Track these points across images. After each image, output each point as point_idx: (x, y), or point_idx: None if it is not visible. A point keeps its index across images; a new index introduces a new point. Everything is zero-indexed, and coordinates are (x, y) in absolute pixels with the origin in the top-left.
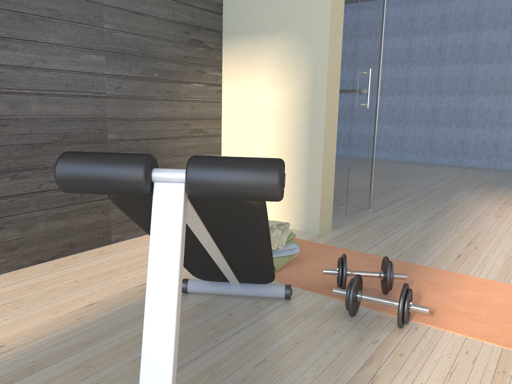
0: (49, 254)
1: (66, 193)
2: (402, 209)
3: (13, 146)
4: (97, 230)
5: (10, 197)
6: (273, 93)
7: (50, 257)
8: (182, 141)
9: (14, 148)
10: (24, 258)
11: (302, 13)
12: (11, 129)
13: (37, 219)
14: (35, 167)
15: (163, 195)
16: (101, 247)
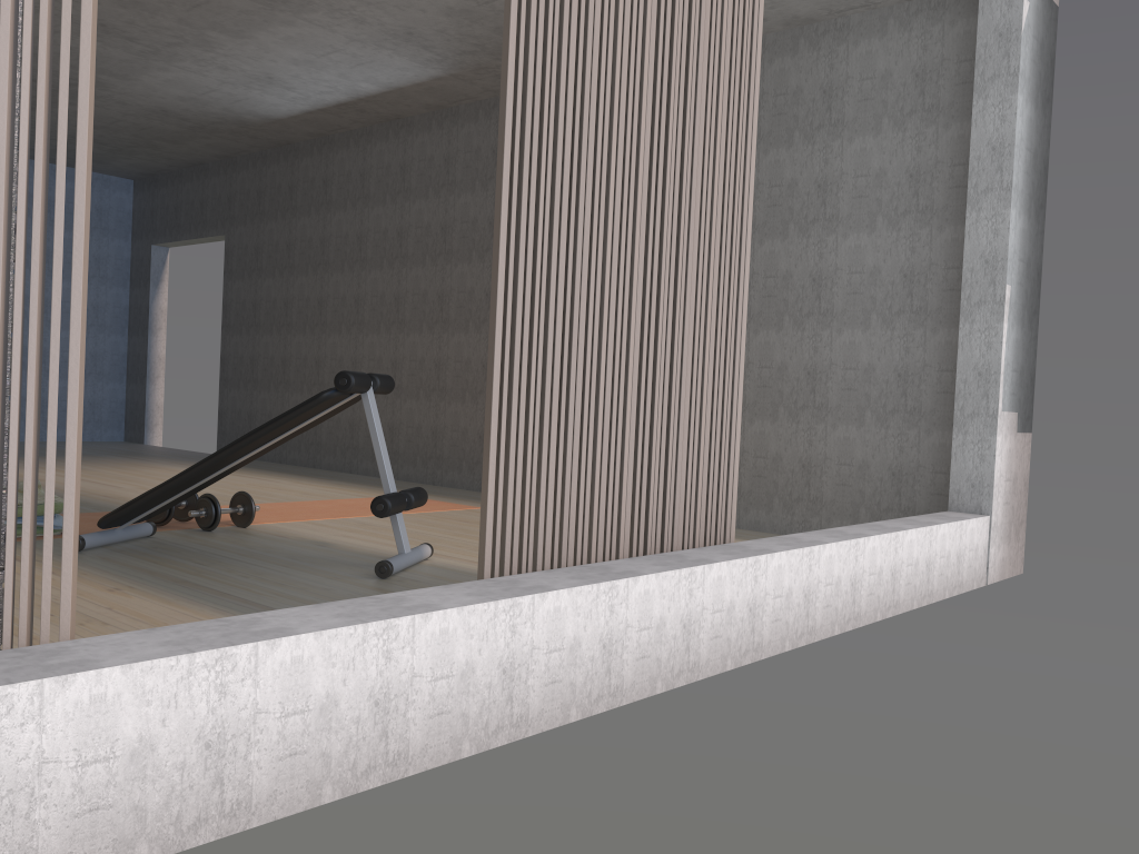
0: None
1: None
2: None
3: None
4: None
5: None
6: None
7: None
8: None
9: None
10: None
11: None
12: None
13: None
14: None
15: (370, 392)
16: None
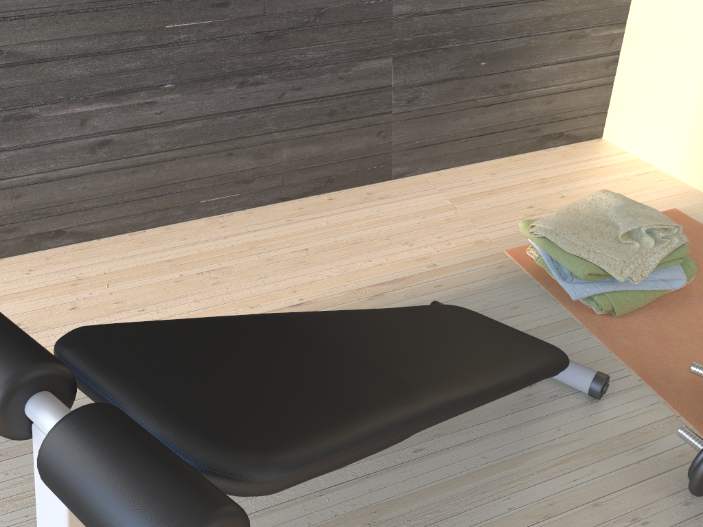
0: (296, 190)
1: (321, 106)
2: None
3: (238, 37)
4: (369, 160)
5: (240, 112)
6: None
7: (299, 195)
8: (541, 7)
9: (240, 40)
10: (263, 194)
11: None
12: (233, 11)
13: (279, 143)
14: (273, 67)
15: None
16: (374, 185)
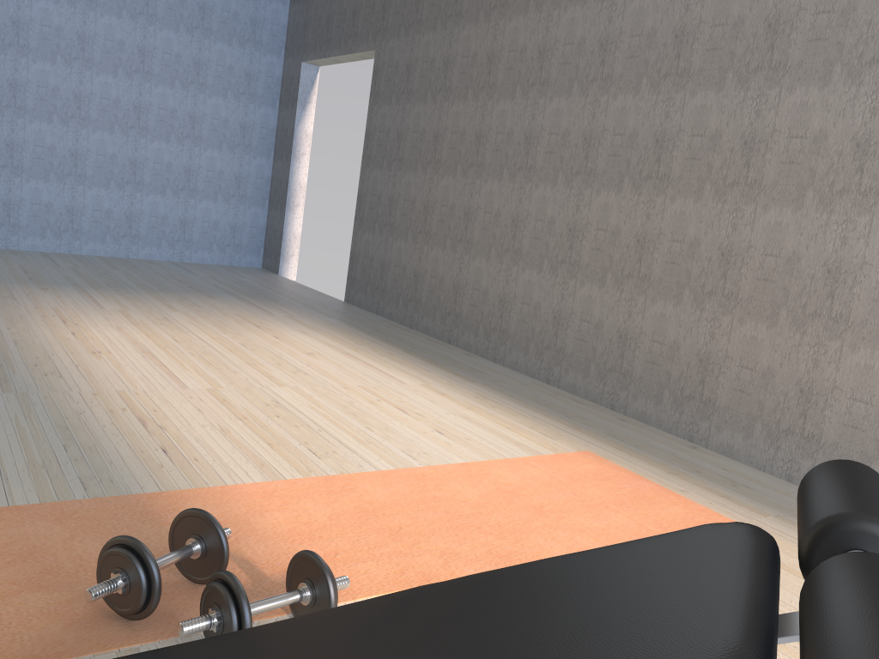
0: None
1: None
2: None
3: None
4: None
5: None
6: None
7: None
8: None
9: None
10: None
11: None
12: None
13: None
14: None
15: None
16: None
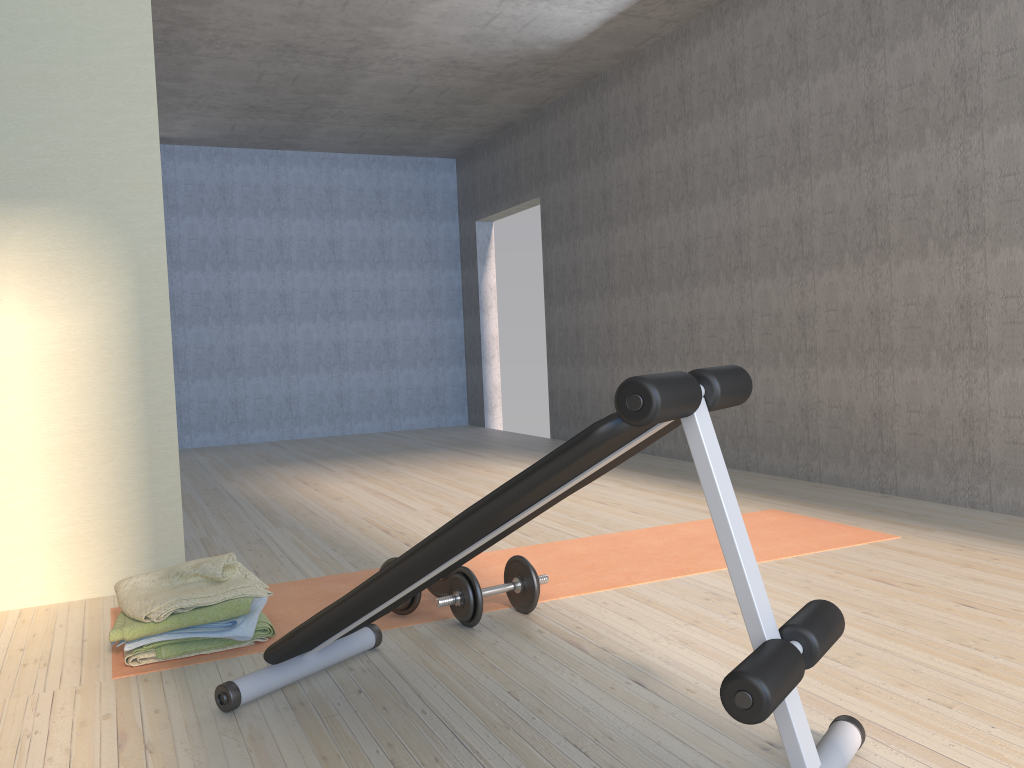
0: None
1: None
2: (210, 523)
3: None
4: None
5: None
6: (40, 323)
7: None
8: None
9: None
10: None
11: (98, 173)
12: None
13: None
14: None
15: (699, 412)
16: None
